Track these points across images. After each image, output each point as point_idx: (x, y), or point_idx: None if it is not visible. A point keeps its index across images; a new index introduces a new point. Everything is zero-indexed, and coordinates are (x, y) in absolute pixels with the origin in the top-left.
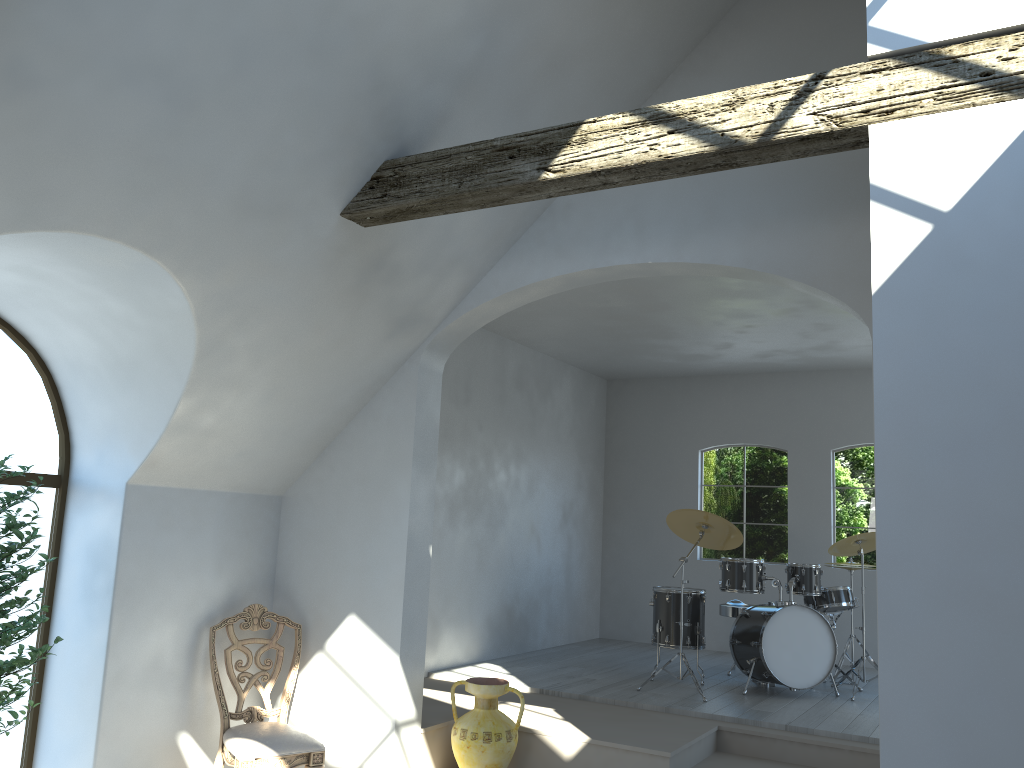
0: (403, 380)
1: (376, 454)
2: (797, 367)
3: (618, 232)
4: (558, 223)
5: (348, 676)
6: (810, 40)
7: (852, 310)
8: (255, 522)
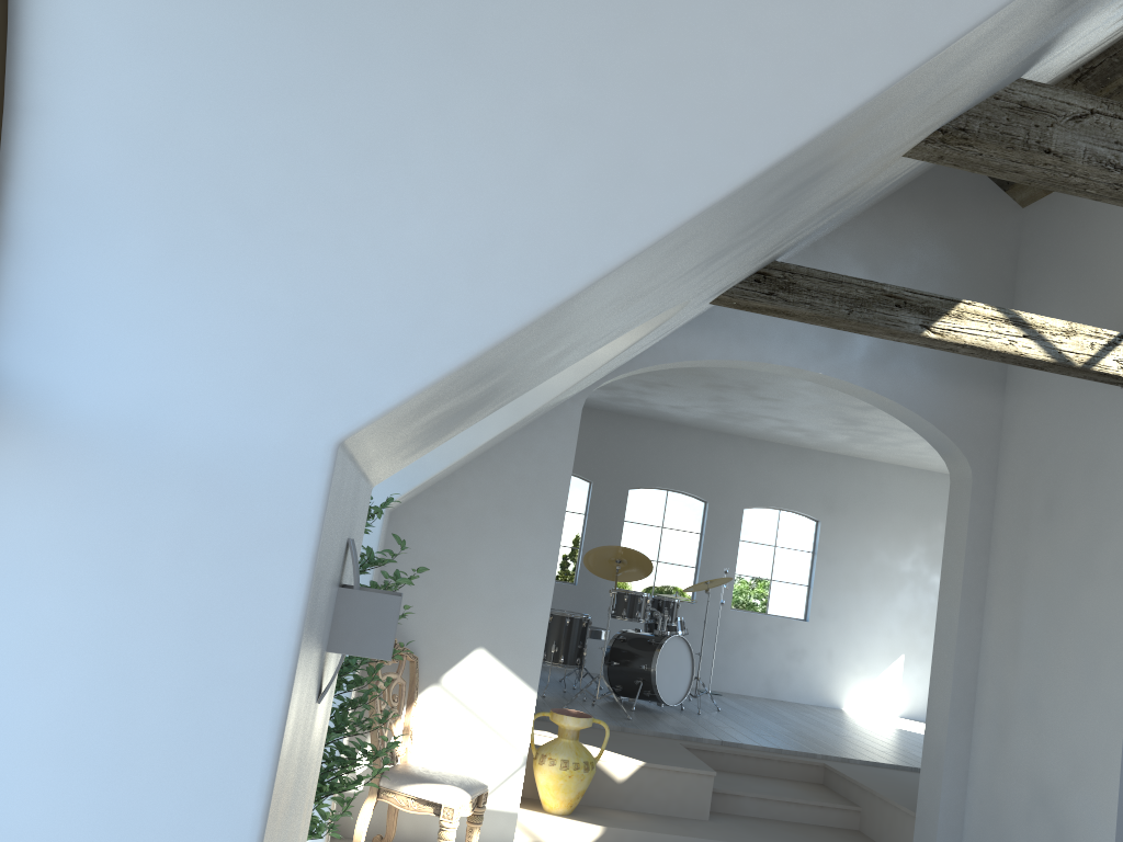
0: (563, 418)
1: (523, 488)
2: (621, 410)
3: (796, 338)
4: (742, 312)
5: (471, 712)
6: (959, 238)
7: (956, 453)
8: (384, 543)
